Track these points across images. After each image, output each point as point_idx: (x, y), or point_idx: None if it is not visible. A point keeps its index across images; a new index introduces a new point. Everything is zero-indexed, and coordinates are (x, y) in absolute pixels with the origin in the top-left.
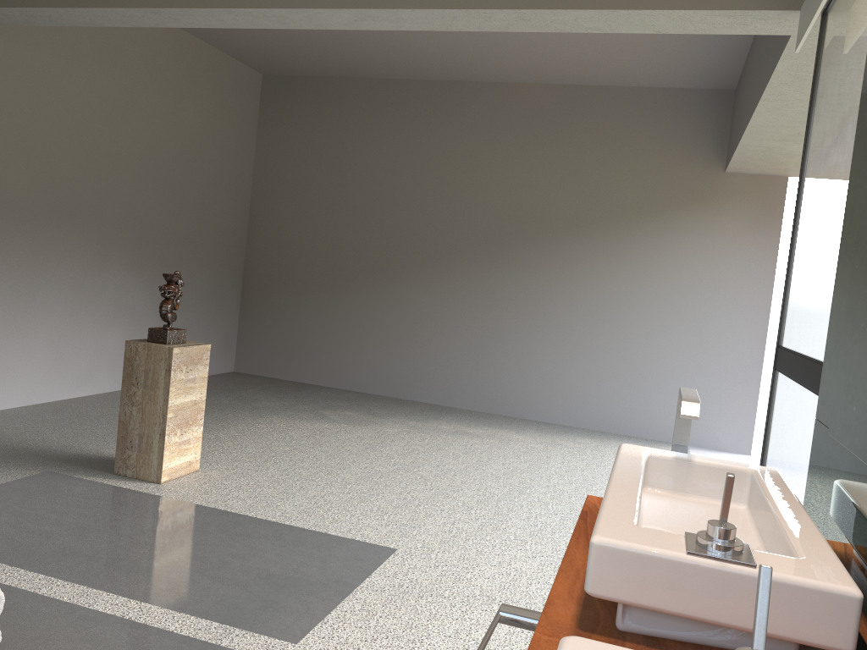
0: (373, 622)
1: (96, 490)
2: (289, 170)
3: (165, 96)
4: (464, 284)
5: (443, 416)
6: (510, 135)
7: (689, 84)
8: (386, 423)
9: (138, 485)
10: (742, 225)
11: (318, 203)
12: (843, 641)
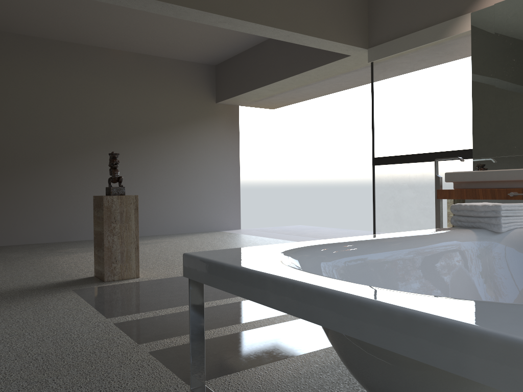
0: None
1: (128, 285)
2: None
3: None
4: (96, 165)
5: None
6: (112, 78)
7: (200, 60)
8: None
9: (134, 280)
10: (225, 127)
11: None
12: None
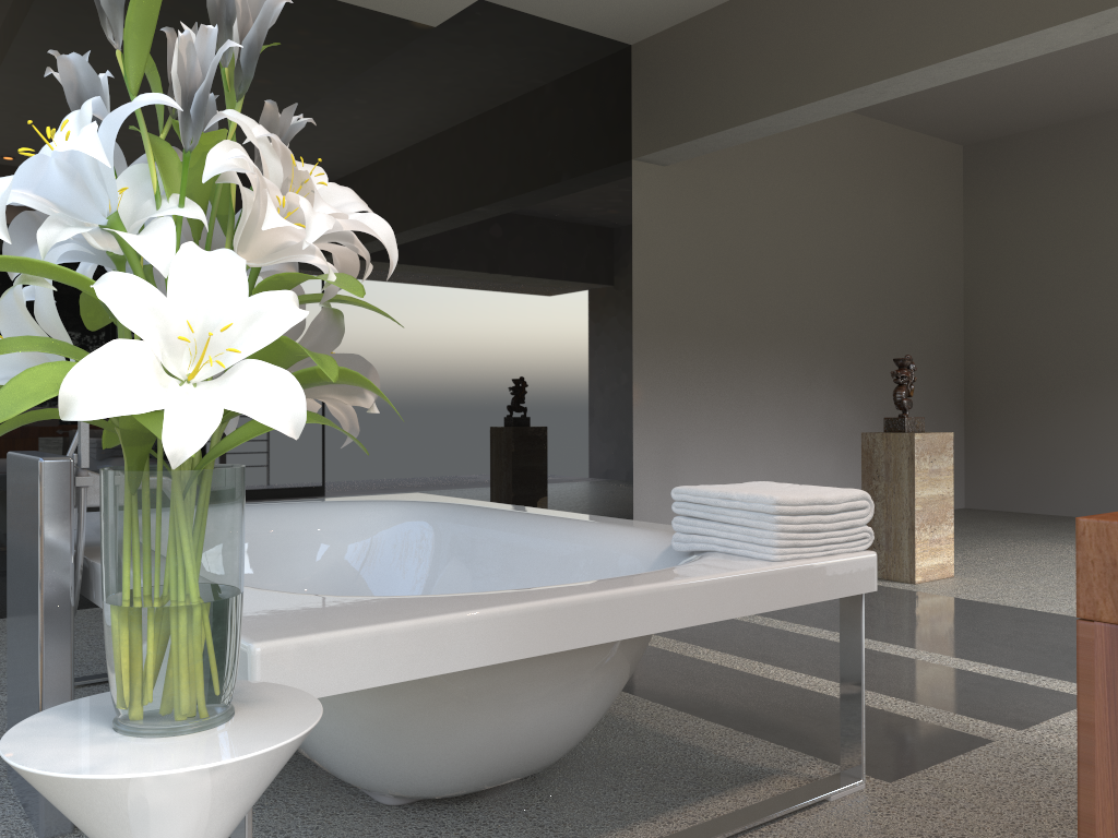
0: None
1: None
2: (1010, 251)
3: (856, 193)
4: None
5: None
6: None
7: None
8: None
9: (890, 584)
10: None
11: (1056, 284)
12: None
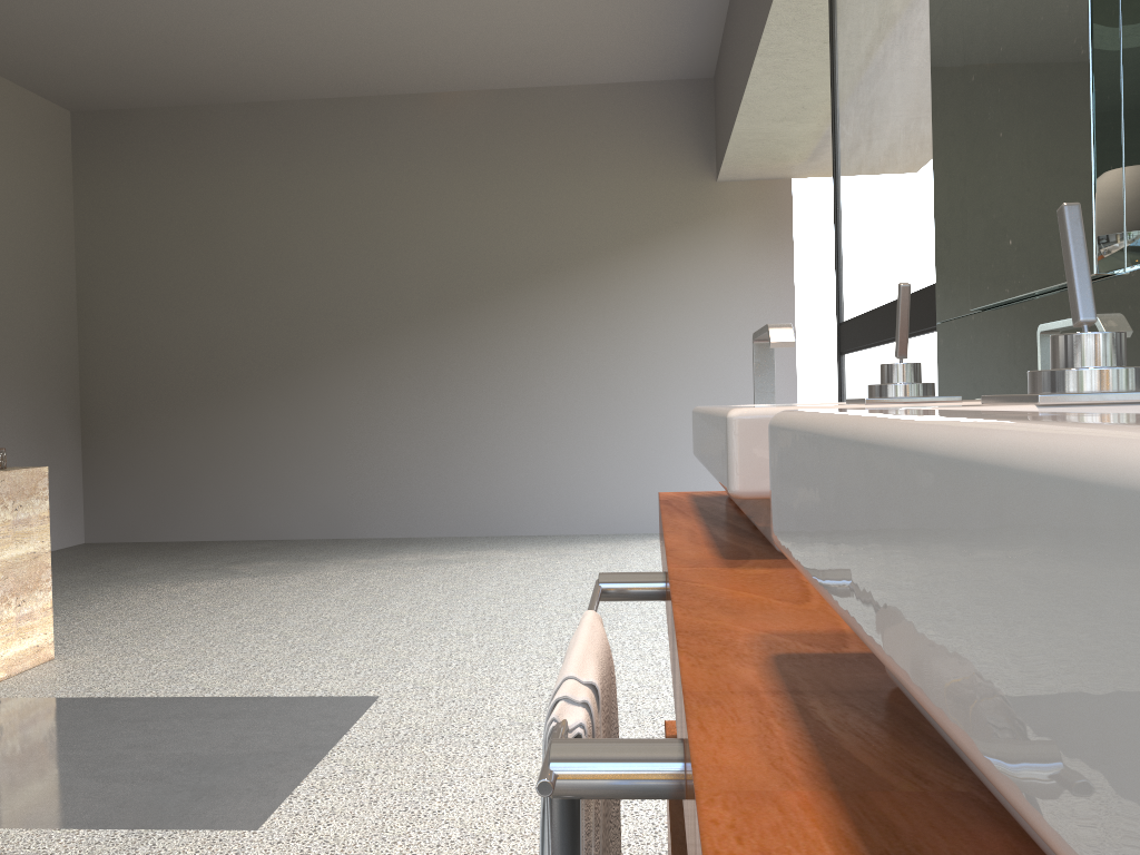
0: (367, 782)
1: None
2: (130, 243)
3: None
4: (406, 369)
5: (403, 548)
6: (440, 162)
7: (658, 74)
8: (326, 566)
9: None
10: (747, 245)
11: (181, 284)
12: None
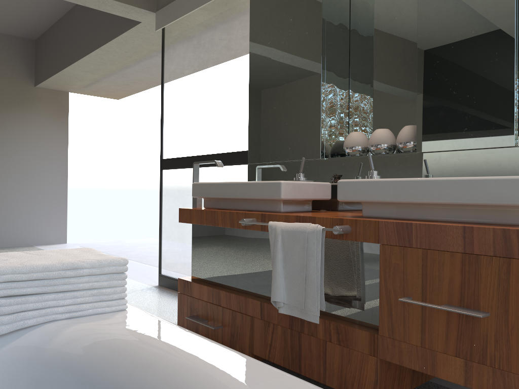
0: None
1: None
2: None
3: None
4: None
5: None
6: None
7: (9, 31)
8: None
9: None
10: (48, 117)
11: None
12: (329, 196)
